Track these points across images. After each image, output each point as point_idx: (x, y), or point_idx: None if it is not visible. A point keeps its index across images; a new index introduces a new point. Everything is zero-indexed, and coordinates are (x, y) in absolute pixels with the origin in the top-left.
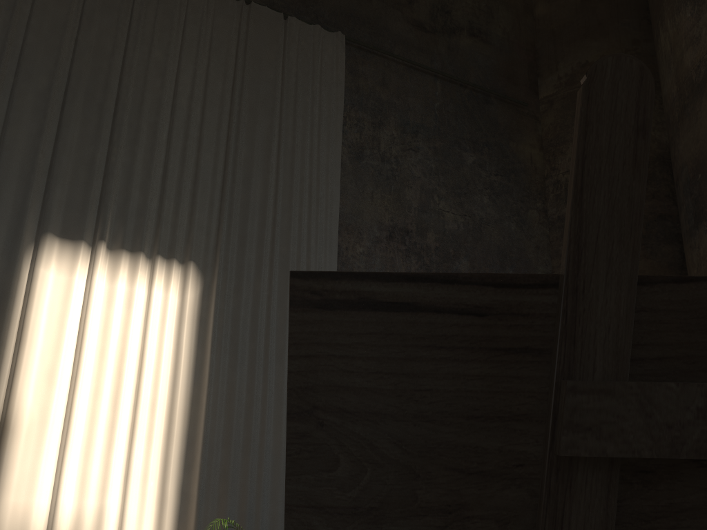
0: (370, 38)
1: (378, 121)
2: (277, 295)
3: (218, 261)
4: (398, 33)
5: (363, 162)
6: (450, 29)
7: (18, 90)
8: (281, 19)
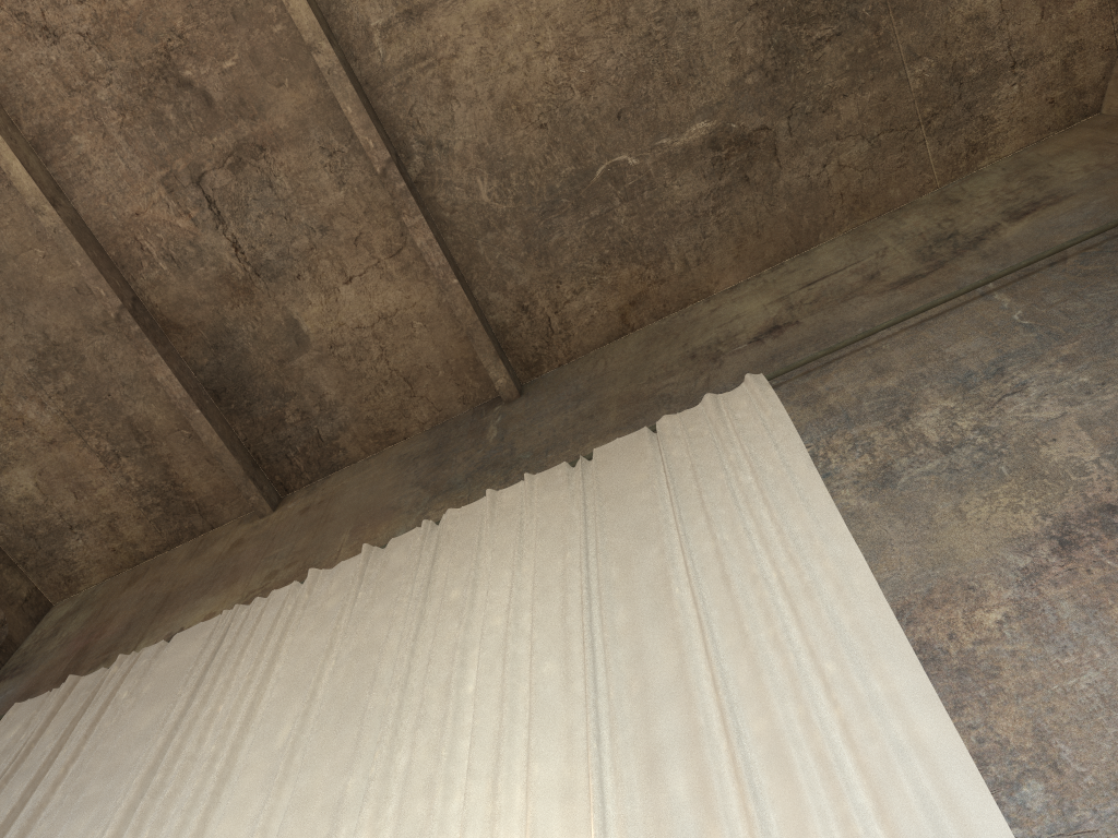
0: (820, 351)
1: (899, 413)
2: (784, 835)
3: (592, 835)
4: (871, 312)
5: (901, 481)
6: (970, 242)
7: (245, 763)
8: (644, 432)
